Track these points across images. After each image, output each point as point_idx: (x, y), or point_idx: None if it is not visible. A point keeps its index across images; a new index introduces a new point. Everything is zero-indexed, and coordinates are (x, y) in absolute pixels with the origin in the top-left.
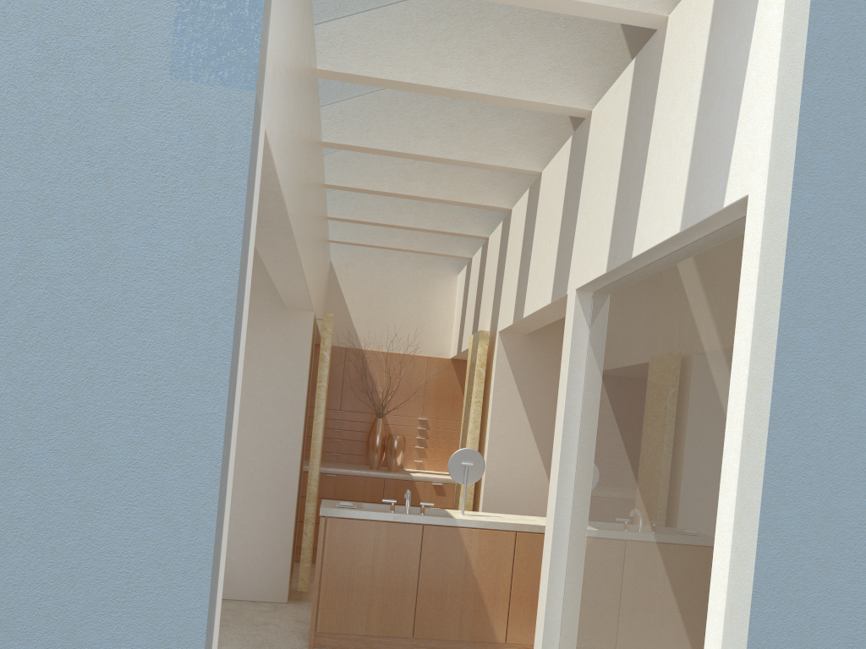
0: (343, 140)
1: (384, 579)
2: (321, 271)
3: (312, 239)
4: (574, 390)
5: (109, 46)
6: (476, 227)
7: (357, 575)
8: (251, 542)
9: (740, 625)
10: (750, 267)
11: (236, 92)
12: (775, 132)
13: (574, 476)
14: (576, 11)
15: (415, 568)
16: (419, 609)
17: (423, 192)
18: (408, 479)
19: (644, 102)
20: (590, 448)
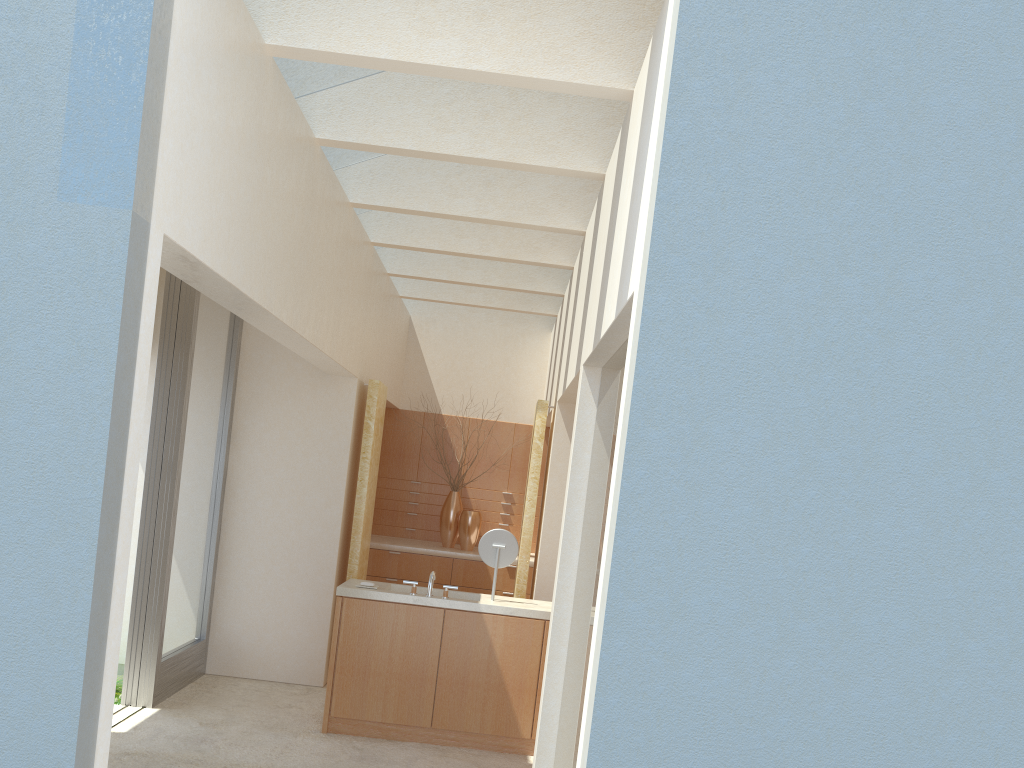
0: (372, 201)
1: (402, 664)
2: (377, 333)
3: (335, 306)
4: (579, 472)
5: (6, 173)
6: (550, 284)
7: (374, 659)
8: (287, 620)
9: (590, 713)
10: (627, 364)
11: (115, 211)
12: (646, 232)
13: (577, 563)
14: (540, 86)
15: (435, 654)
16: (438, 698)
17: (476, 249)
18: (479, 560)
19: (619, 176)
20: (585, 534)
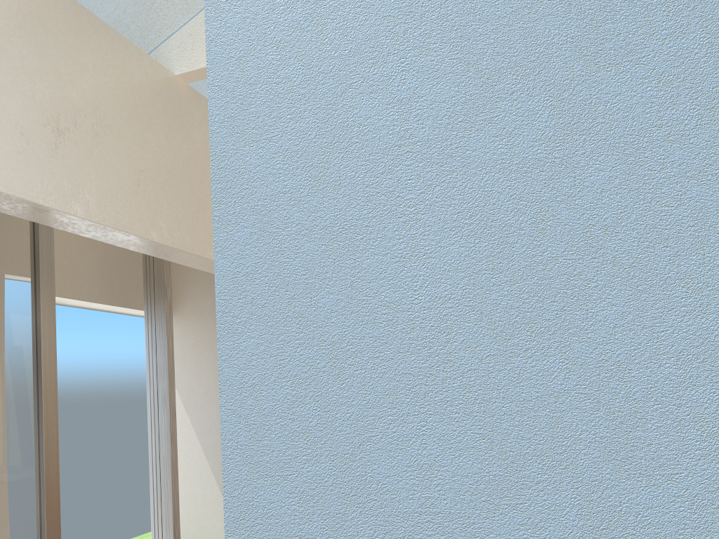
0: None
1: None
2: None
3: None
4: None
5: None
6: None
7: None
8: None
9: None
10: None
11: None
12: None
13: None
14: None
15: None
16: None
17: None
18: None
19: None
20: None
